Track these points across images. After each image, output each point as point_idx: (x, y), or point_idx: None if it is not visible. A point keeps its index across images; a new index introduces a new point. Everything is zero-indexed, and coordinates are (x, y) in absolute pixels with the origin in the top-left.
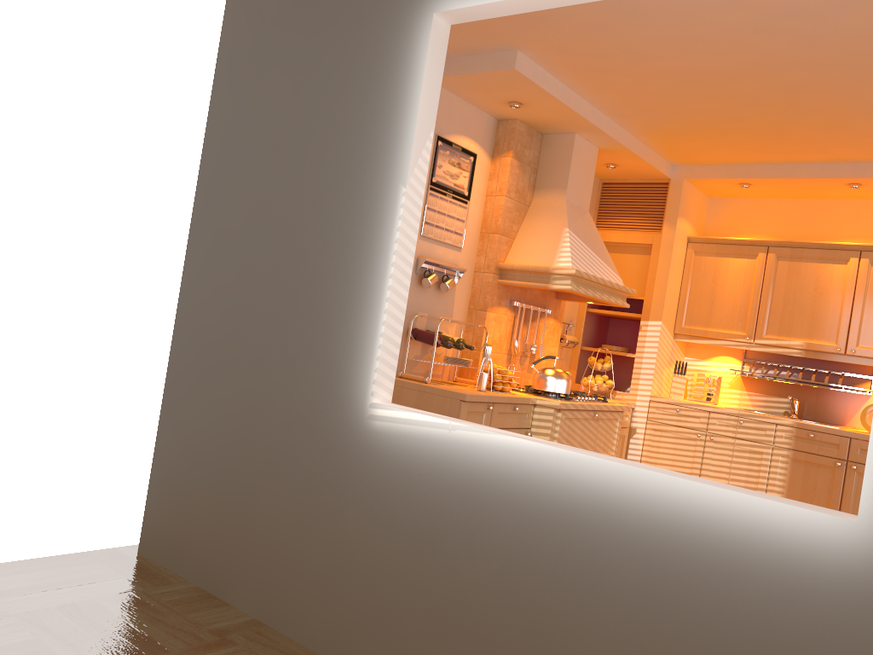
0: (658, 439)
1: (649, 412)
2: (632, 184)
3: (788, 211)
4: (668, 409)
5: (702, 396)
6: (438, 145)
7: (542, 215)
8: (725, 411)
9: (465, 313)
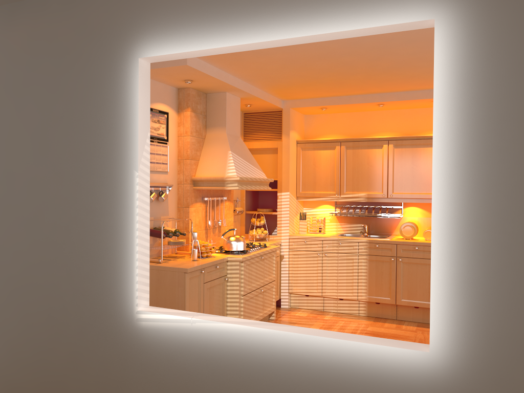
0: (297, 259)
1: (289, 245)
2: (261, 113)
3: (347, 119)
4: (300, 242)
5: (317, 230)
6: None
7: (214, 143)
8: (330, 239)
9: (175, 210)
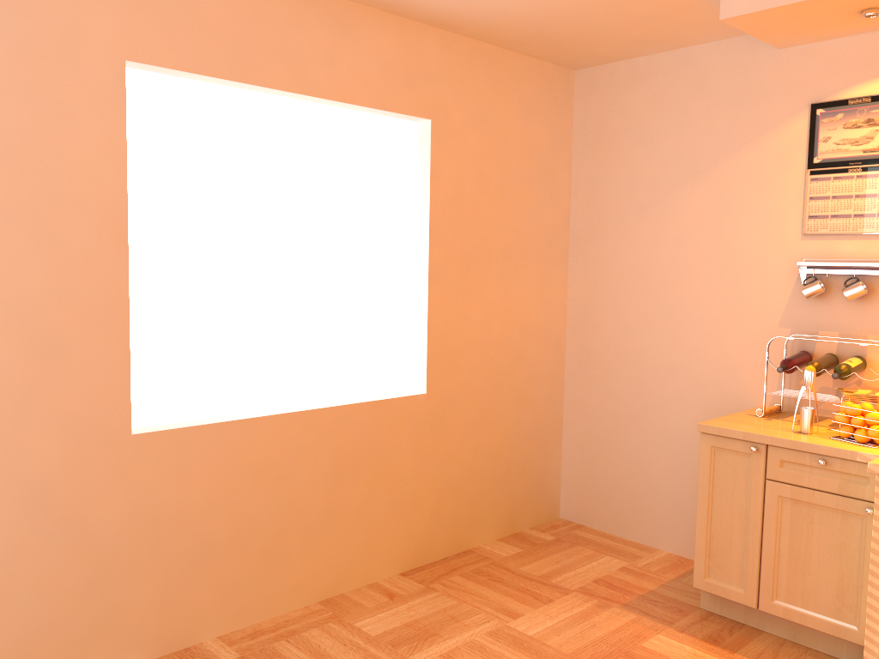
0: None
1: None
2: None
3: None
4: None
5: None
6: (816, 115)
7: None
8: None
9: None
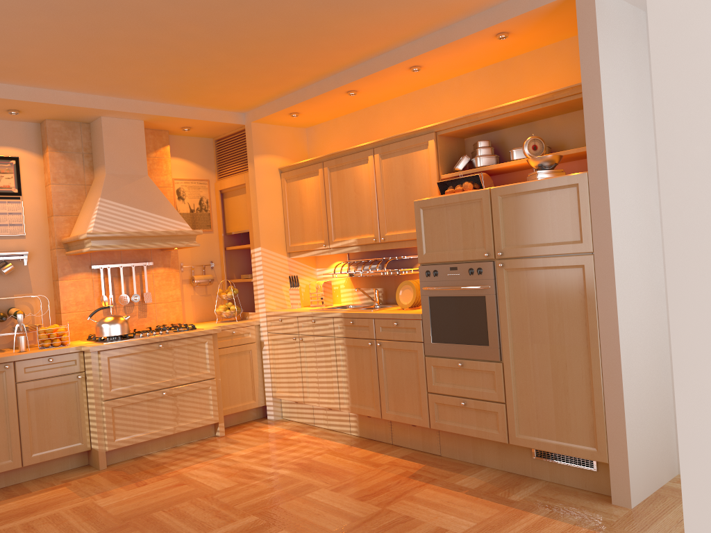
0: (277, 347)
1: (267, 325)
2: (230, 136)
3: (350, 124)
4: (276, 320)
5: (317, 301)
6: None
7: (94, 190)
8: (305, 314)
9: (49, 285)
